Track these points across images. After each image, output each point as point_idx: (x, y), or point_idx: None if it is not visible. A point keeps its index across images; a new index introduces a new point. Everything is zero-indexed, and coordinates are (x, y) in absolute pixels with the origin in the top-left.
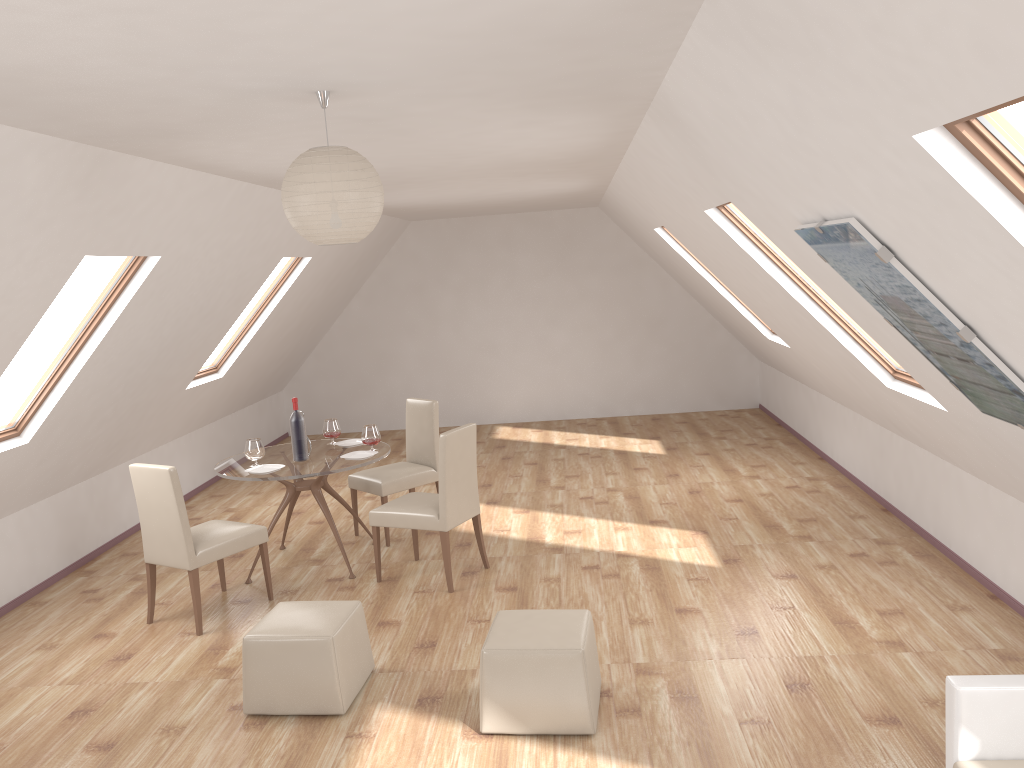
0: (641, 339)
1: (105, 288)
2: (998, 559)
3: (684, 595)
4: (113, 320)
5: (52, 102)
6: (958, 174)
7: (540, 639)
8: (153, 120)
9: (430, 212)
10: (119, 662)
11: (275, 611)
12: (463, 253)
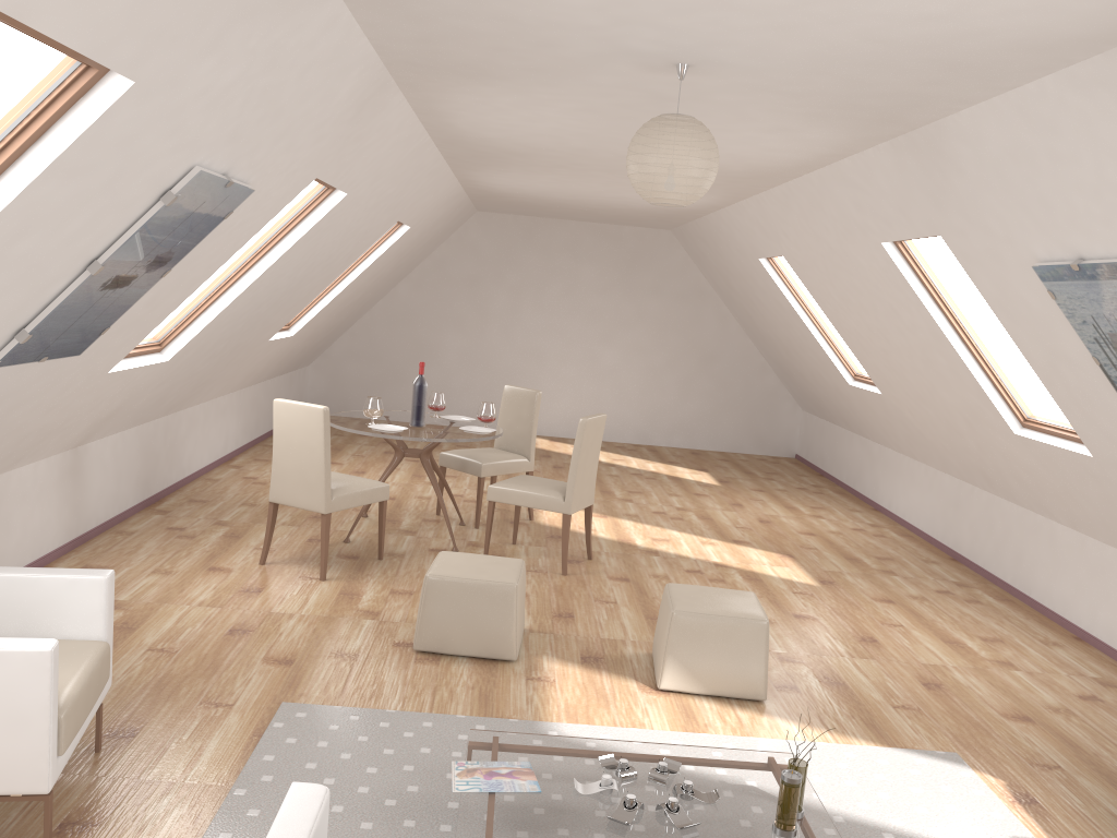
0: (691, 371)
1: (284, 216)
2: (1087, 605)
3: (795, 604)
4: (284, 250)
5: (454, 25)
6: None
7: (725, 608)
8: (494, 59)
9: (514, 204)
10: (251, 594)
11: (444, 557)
12: (525, 253)
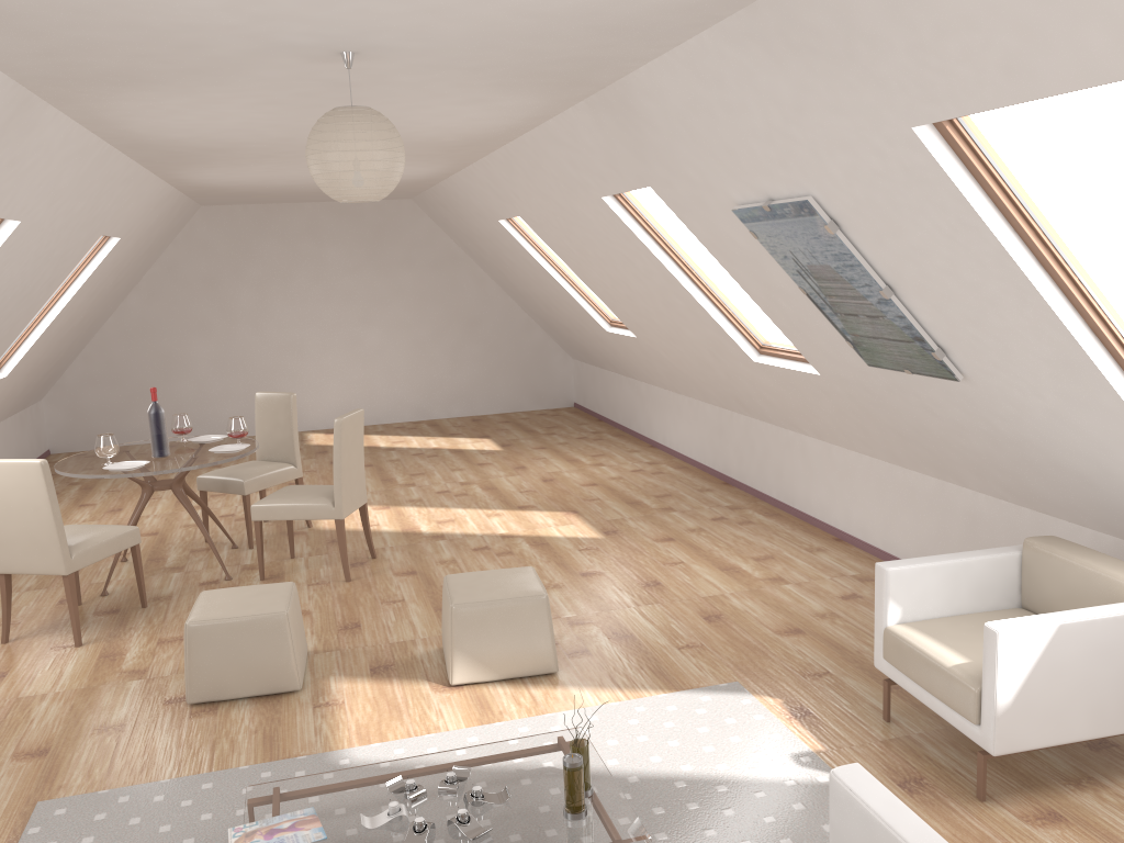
0: (458, 338)
1: None
2: (841, 507)
3: (582, 562)
4: None
5: (76, 37)
6: (939, 158)
7: (504, 591)
8: (141, 65)
9: (238, 195)
10: None
11: (206, 598)
12: (263, 244)
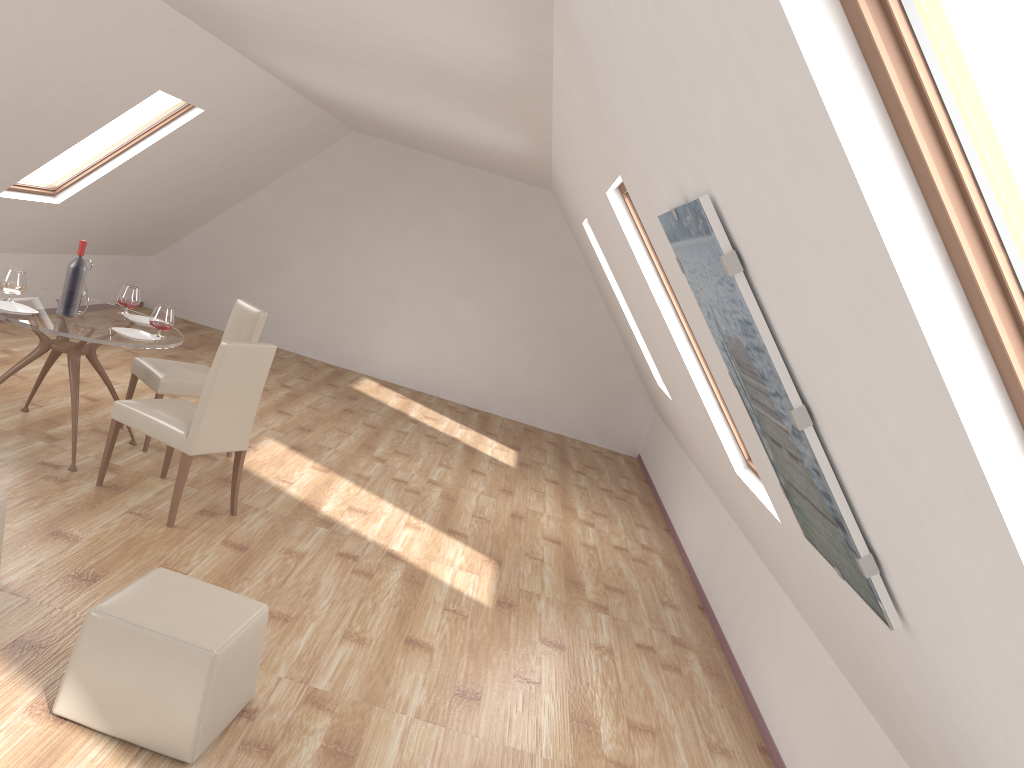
0: (545, 344)
1: None
2: (784, 710)
3: (428, 625)
4: None
5: None
6: (827, 84)
7: (172, 621)
8: None
9: (368, 123)
10: None
11: None
12: (396, 185)
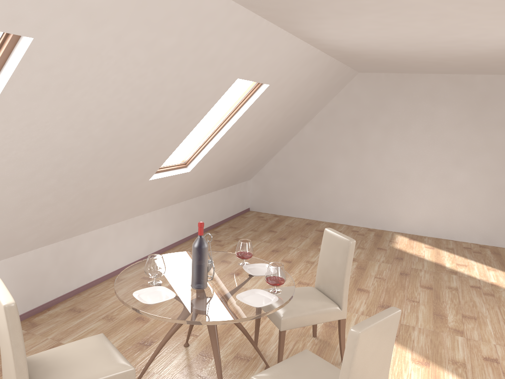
0: None
1: None
2: None
3: None
4: None
5: None
6: None
7: None
8: None
9: (376, 62)
10: None
11: None
12: (394, 101)
